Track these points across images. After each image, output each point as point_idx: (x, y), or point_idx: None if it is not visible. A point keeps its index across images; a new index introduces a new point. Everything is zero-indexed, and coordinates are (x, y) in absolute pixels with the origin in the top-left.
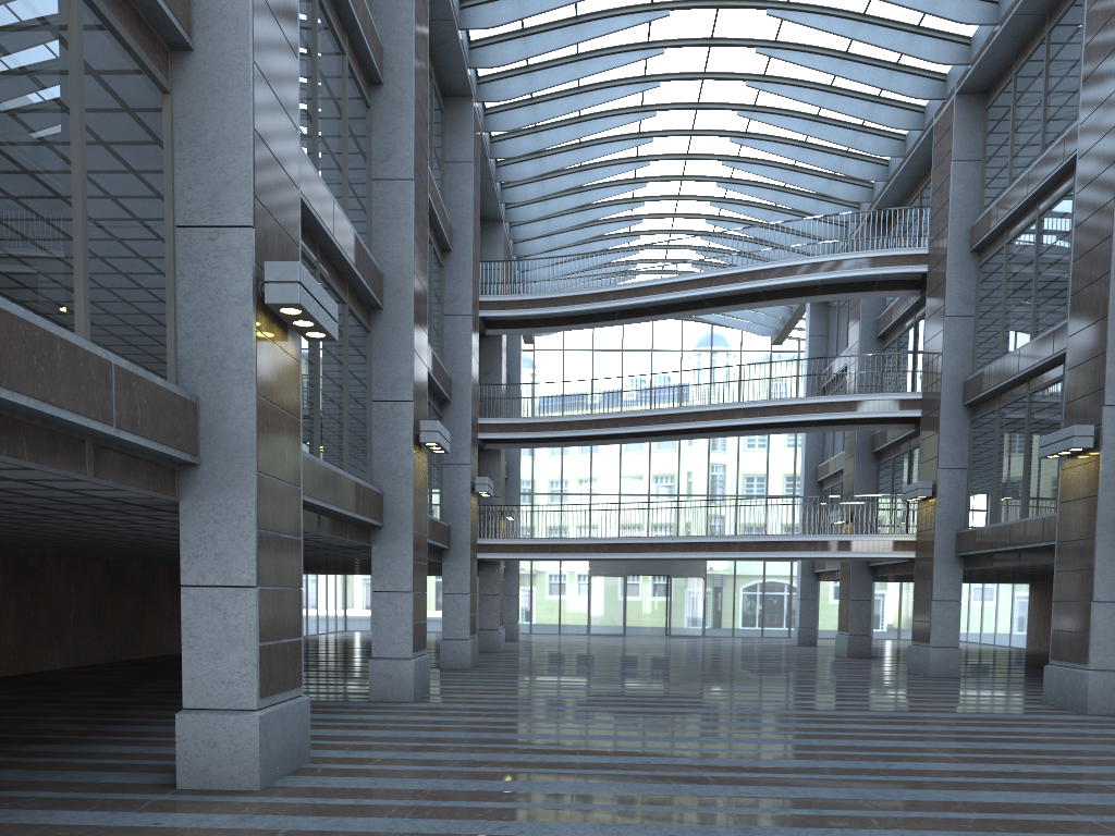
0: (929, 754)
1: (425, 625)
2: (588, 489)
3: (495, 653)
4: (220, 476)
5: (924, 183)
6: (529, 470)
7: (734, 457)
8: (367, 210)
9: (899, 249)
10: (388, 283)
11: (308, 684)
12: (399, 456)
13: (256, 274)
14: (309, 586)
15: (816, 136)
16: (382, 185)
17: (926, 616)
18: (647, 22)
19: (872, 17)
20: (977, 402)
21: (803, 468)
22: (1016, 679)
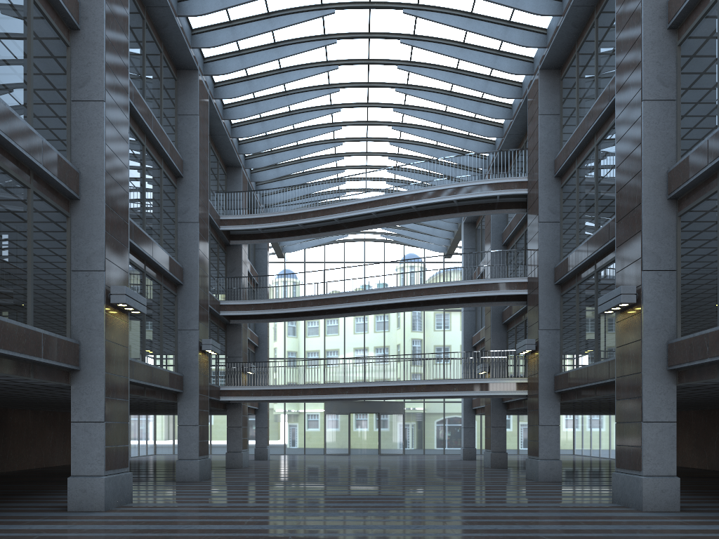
0: None
1: (126, 448)
2: (323, 355)
3: (237, 469)
4: None
5: (527, 137)
6: (282, 343)
7: (421, 333)
8: (67, 124)
9: (507, 178)
10: (84, 179)
11: (46, 496)
12: (93, 314)
13: None
14: None
15: (450, 105)
16: (79, 105)
17: (535, 437)
18: (319, 17)
19: (477, 15)
20: (564, 281)
21: (462, 338)
22: (602, 482)
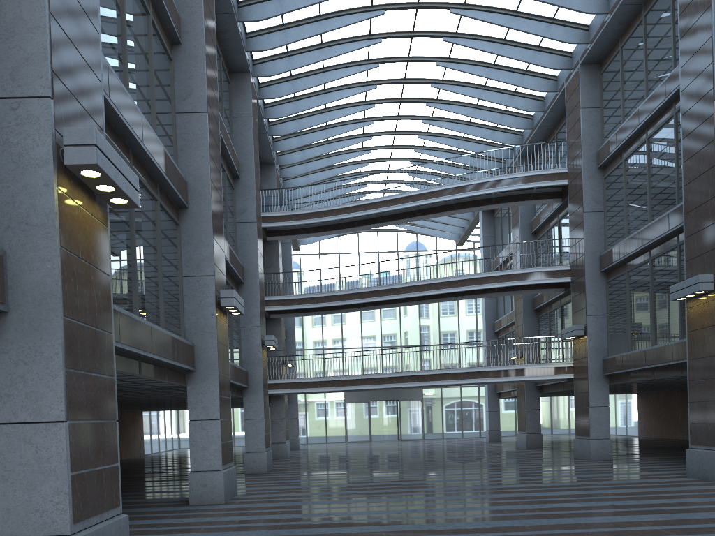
0: (642, 528)
1: (231, 444)
2: (341, 345)
3: (284, 459)
4: (28, 321)
5: (558, 128)
6: (300, 334)
7: (436, 320)
8: (173, 135)
9: (548, 170)
10: (191, 189)
11: (145, 492)
12: (205, 317)
13: (56, 140)
14: (152, 419)
15: (485, 99)
16: (184, 117)
17: (585, 418)
18: (369, 18)
19: (522, 13)
20: (610, 269)
21: (484, 324)
22: (651, 459)
